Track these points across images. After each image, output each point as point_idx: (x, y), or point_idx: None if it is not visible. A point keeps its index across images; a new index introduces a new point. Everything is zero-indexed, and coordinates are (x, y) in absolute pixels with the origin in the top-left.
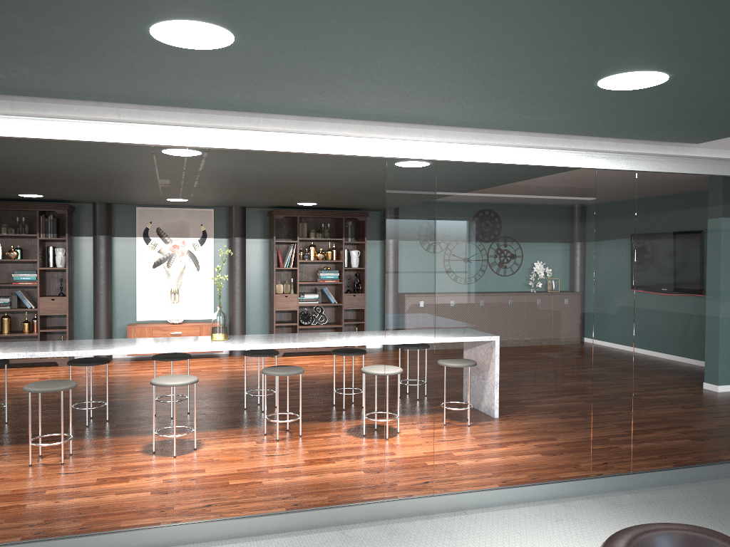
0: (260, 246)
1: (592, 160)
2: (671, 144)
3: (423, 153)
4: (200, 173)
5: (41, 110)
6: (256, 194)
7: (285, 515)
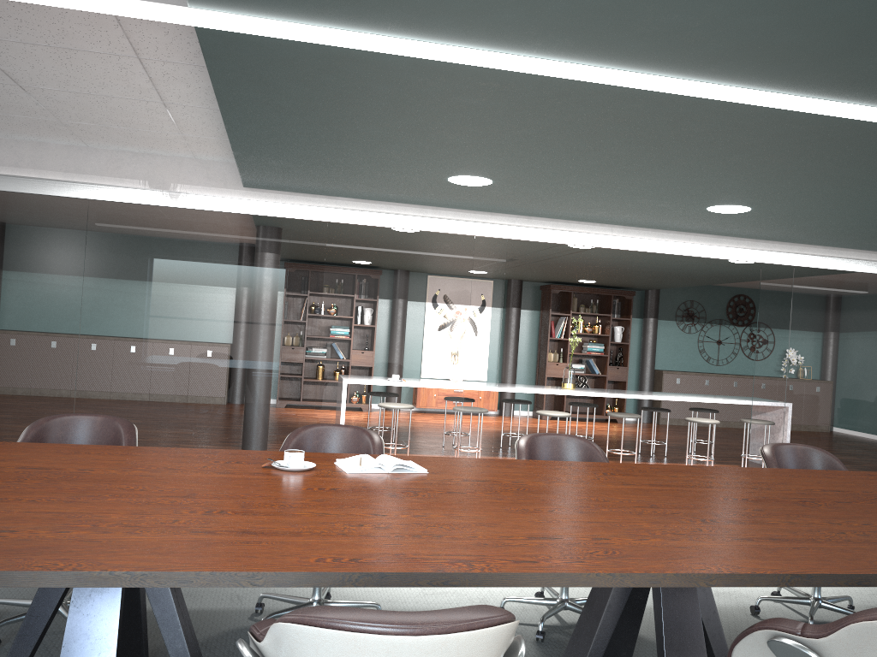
0: (531, 316)
1: None
2: None
3: (786, 261)
4: (557, 257)
5: (571, 228)
6: (561, 272)
7: None
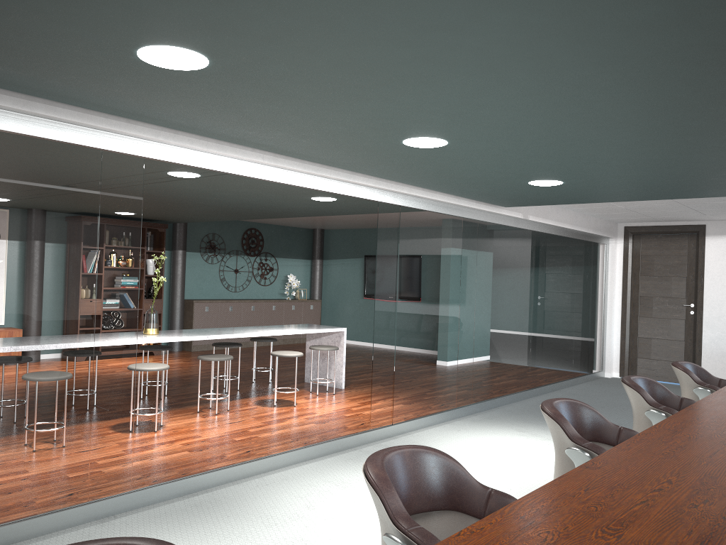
0: None
1: (463, 212)
2: (495, 206)
3: (396, 200)
4: None
5: (223, 150)
6: None
7: (327, 443)
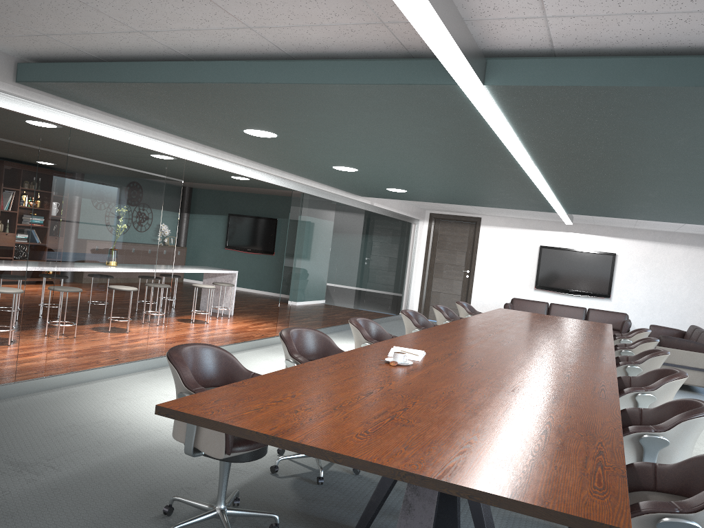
0: None
1: (337, 198)
2: (355, 195)
3: (302, 189)
4: None
5: (224, 157)
6: None
7: (254, 341)
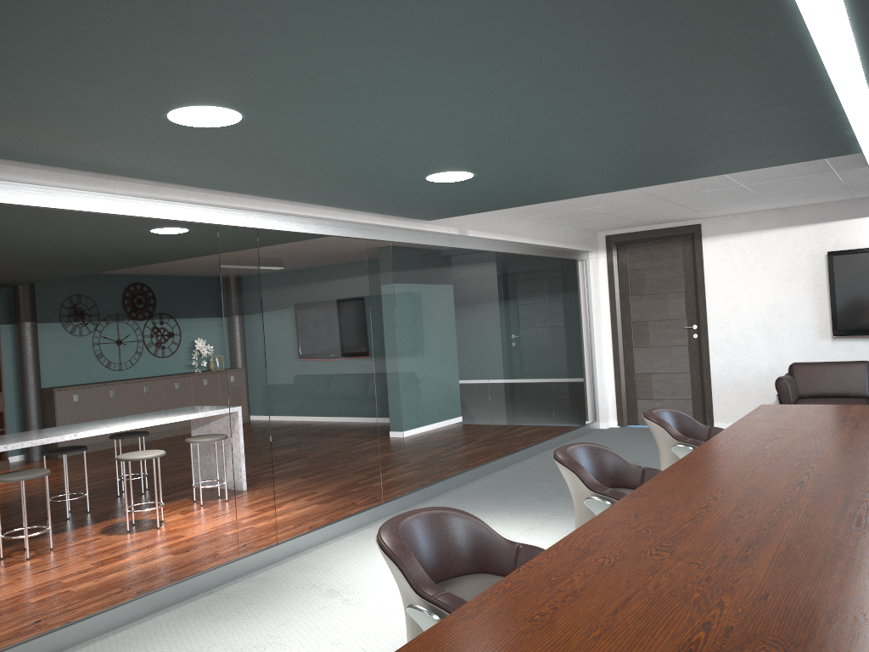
0: None
1: (364, 232)
2: (413, 221)
3: (248, 221)
4: None
5: None
6: None
7: (159, 592)
